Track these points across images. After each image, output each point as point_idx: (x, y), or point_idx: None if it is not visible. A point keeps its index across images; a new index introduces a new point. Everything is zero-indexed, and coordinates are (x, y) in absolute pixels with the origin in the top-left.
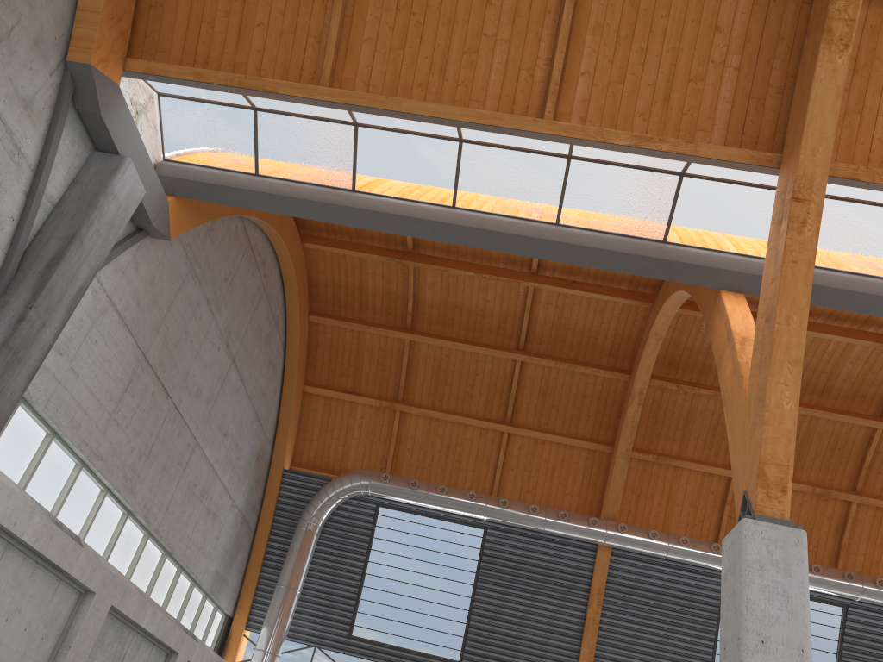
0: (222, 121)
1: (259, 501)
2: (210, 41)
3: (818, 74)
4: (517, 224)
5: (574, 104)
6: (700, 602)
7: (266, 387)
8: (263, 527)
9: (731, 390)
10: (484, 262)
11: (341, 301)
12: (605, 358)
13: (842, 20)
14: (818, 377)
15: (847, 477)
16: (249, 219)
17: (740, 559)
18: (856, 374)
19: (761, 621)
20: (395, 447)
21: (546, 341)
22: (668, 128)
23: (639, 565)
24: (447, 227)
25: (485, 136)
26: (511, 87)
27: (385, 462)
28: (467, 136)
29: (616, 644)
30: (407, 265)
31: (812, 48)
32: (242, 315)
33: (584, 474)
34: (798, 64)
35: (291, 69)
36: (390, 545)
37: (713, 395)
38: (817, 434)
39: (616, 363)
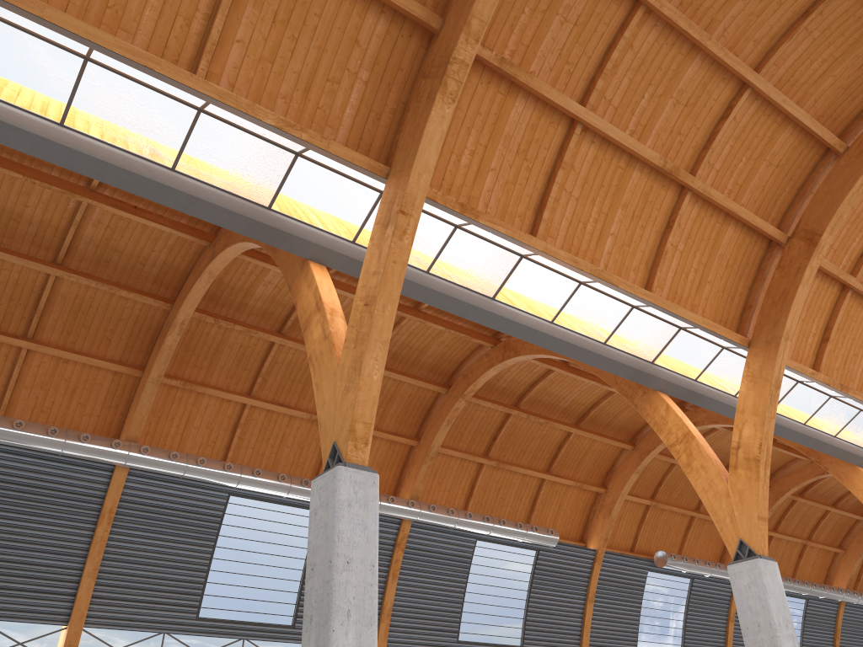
0: None
1: None
2: None
3: (432, 116)
4: (133, 161)
5: (226, 68)
6: (206, 515)
7: None
8: None
9: (320, 353)
10: (34, 165)
11: None
12: (149, 285)
13: (454, 79)
14: None
15: None
16: None
17: (334, 499)
18: None
19: (348, 546)
20: None
21: (88, 259)
22: (304, 117)
23: (154, 484)
24: (53, 145)
25: (118, 64)
26: (166, 30)
27: None
28: (97, 57)
29: (121, 558)
30: None
31: (429, 92)
32: None
33: (107, 396)
34: (409, 94)
35: None
36: None
37: (245, 331)
38: None
39: (160, 291)
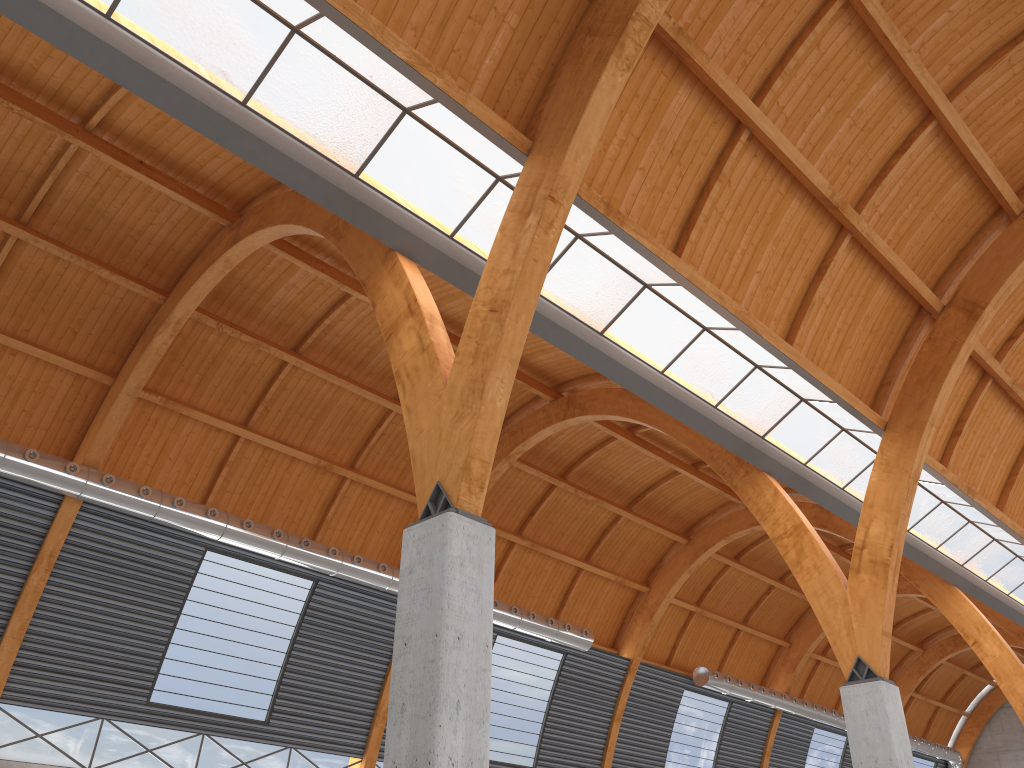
0: None
1: None
2: None
3: (602, 83)
4: (197, 83)
5: None
6: (173, 572)
7: None
8: None
9: (415, 368)
10: (13, 86)
11: None
12: (139, 268)
13: (634, 41)
14: (361, 350)
15: (350, 453)
16: None
17: (443, 554)
18: None
19: (459, 617)
20: None
21: (64, 224)
22: (435, 60)
23: (112, 525)
24: (95, 42)
25: None
26: None
27: None
28: None
29: (58, 618)
30: None
31: (598, 53)
32: None
33: (62, 405)
34: (561, 55)
35: None
36: None
37: (254, 344)
38: (337, 407)
39: (151, 278)
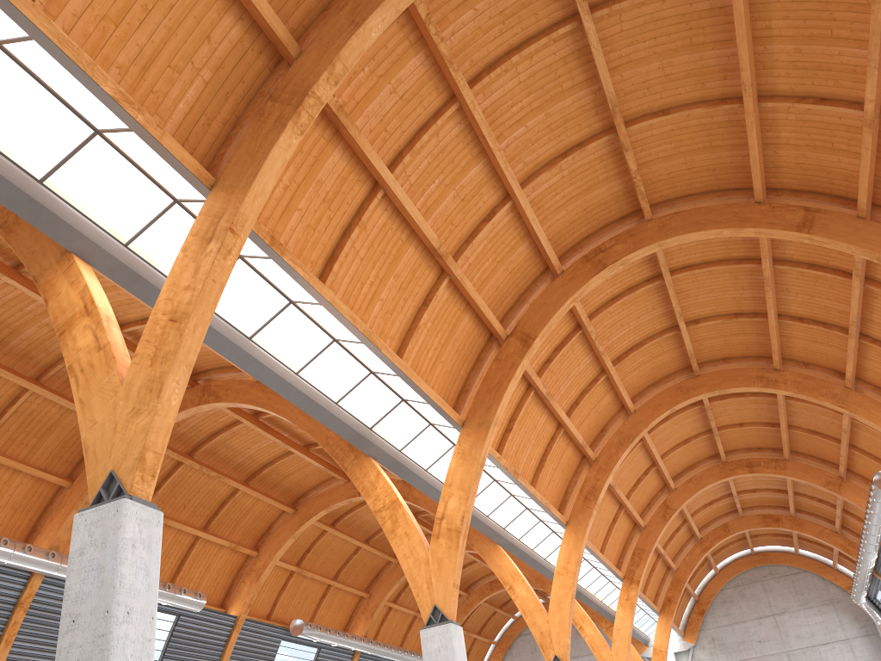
0: None
1: None
2: None
3: (280, 142)
4: None
5: (64, 11)
6: None
7: None
8: None
9: (90, 364)
10: None
11: None
12: None
13: (308, 113)
14: (2, 330)
15: None
16: None
17: (117, 537)
18: (37, 338)
19: (129, 594)
20: None
21: None
22: (135, 96)
23: None
24: None
25: None
26: None
27: None
28: None
29: None
30: None
31: (278, 116)
32: None
33: None
34: (244, 110)
35: None
36: None
37: None
38: None
39: None
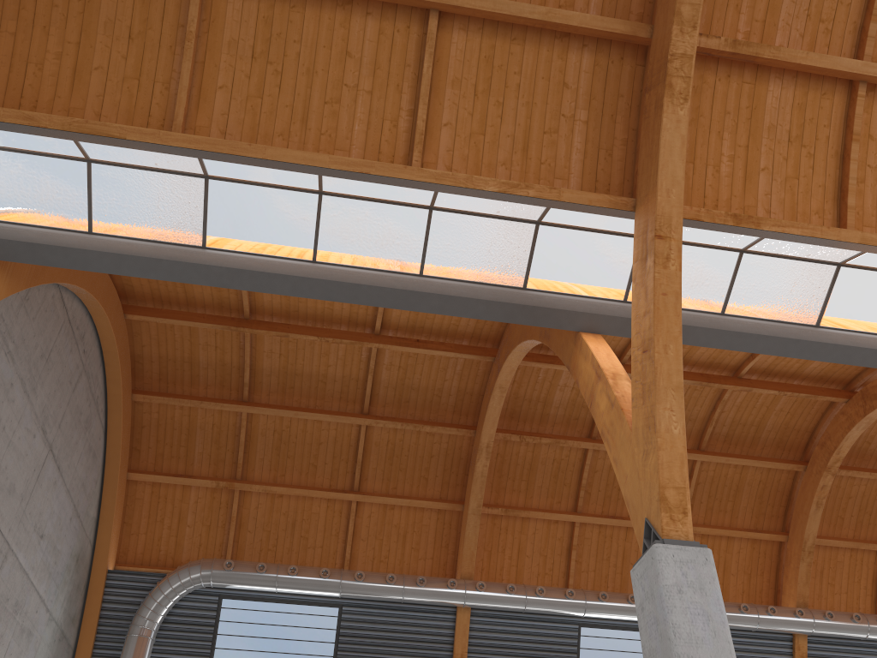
0: (48, 174)
1: (79, 611)
2: (39, 84)
3: (665, 124)
4: (382, 276)
5: (439, 154)
6: (559, 651)
7: (86, 477)
8: (85, 641)
9: (611, 423)
10: (325, 326)
11: (169, 376)
12: (450, 415)
13: (679, 77)
14: None
15: None
16: (68, 288)
17: (658, 585)
18: None
19: (689, 643)
20: (235, 531)
21: (390, 403)
22: (529, 177)
23: (498, 623)
24: (310, 281)
25: (346, 188)
26: (376, 137)
27: (224, 548)
28: (328, 188)
29: None
30: (243, 333)
31: (655, 102)
32: (60, 397)
33: (435, 536)
34: (638, 119)
35: (136, 115)
36: (236, 640)
37: (553, 443)
38: None
39: (461, 419)
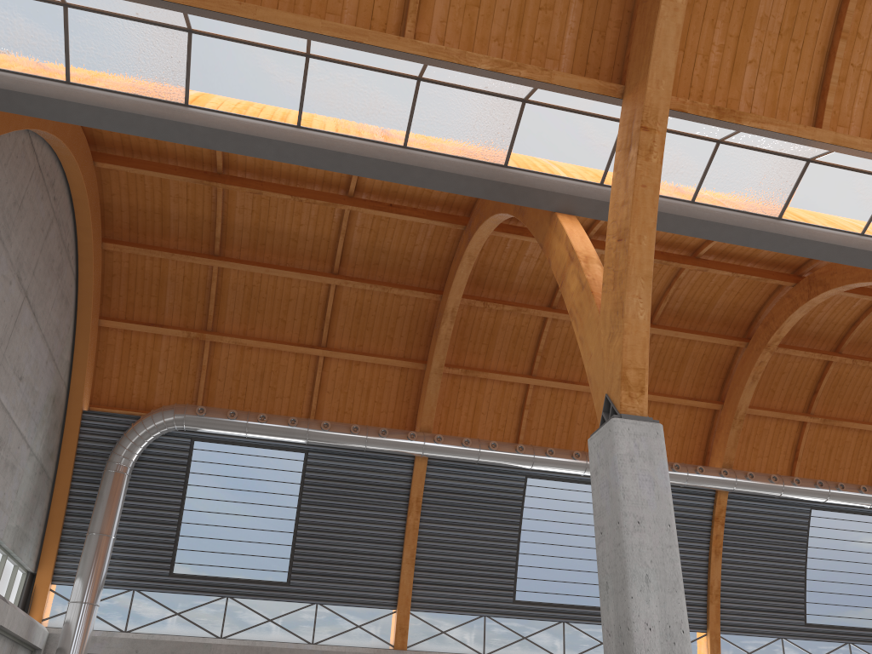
0: (21, 16)
1: (56, 447)
2: None
3: (662, 12)
4: (367, 146)
5: (433, 25)
6: (506, 498)
7: (60, 323)
8: (63, 475)
9: (580, 304)
10: (299, 185)
11: (139, 226)
12: (417, 279)
13: None
14: None
15: None
16: (37, 134)
17: (613, 454)
18: None
19: (636, 505)
20: (206, 379)
21: (360, 265)
22: (521, 55)
23: (452, 471)
24: (294, 147)
25: (335, 52)
26: (369, 2)
27: (195, 395)
28: (316, 51)
29: (434, 545)
30: (215, 187)
31: None
32: (33, 244)
33: (398, 392)
34: (634, 0)
35: None
36: (208, 478)
37: (515, 310)
38: None
39: (428, 284)
